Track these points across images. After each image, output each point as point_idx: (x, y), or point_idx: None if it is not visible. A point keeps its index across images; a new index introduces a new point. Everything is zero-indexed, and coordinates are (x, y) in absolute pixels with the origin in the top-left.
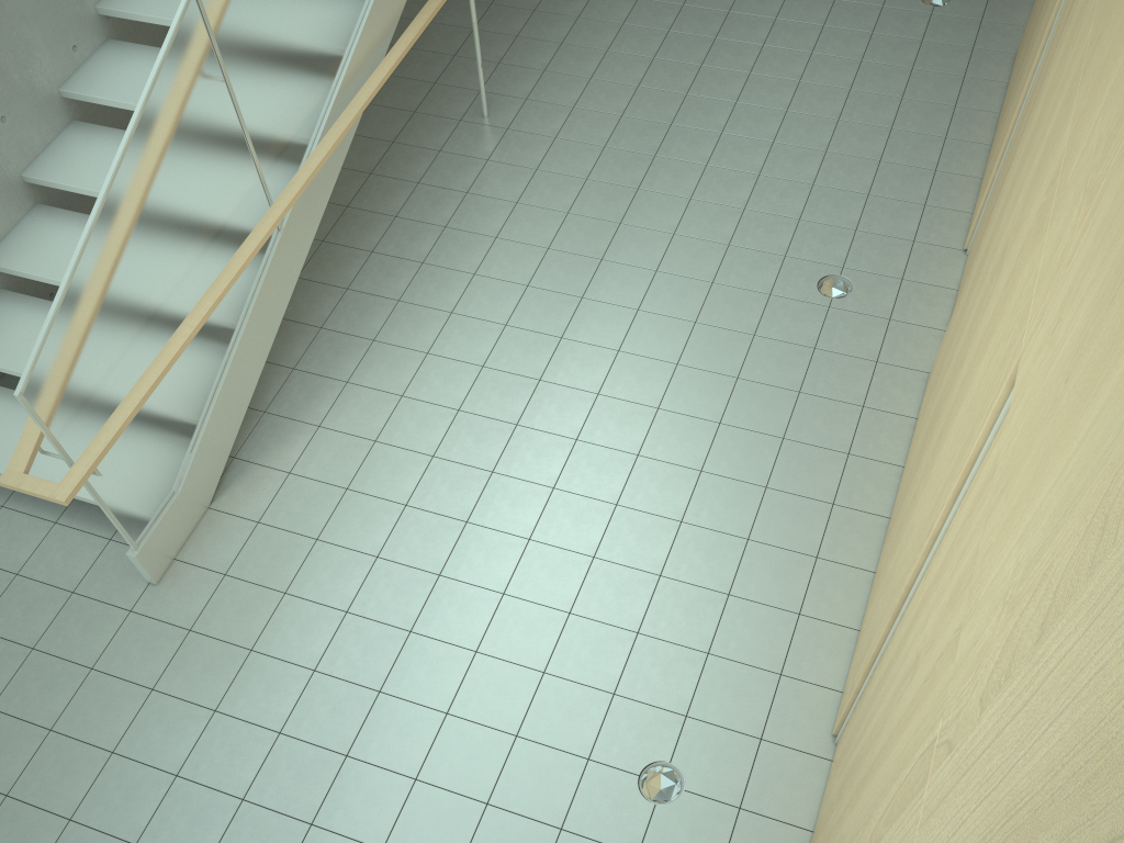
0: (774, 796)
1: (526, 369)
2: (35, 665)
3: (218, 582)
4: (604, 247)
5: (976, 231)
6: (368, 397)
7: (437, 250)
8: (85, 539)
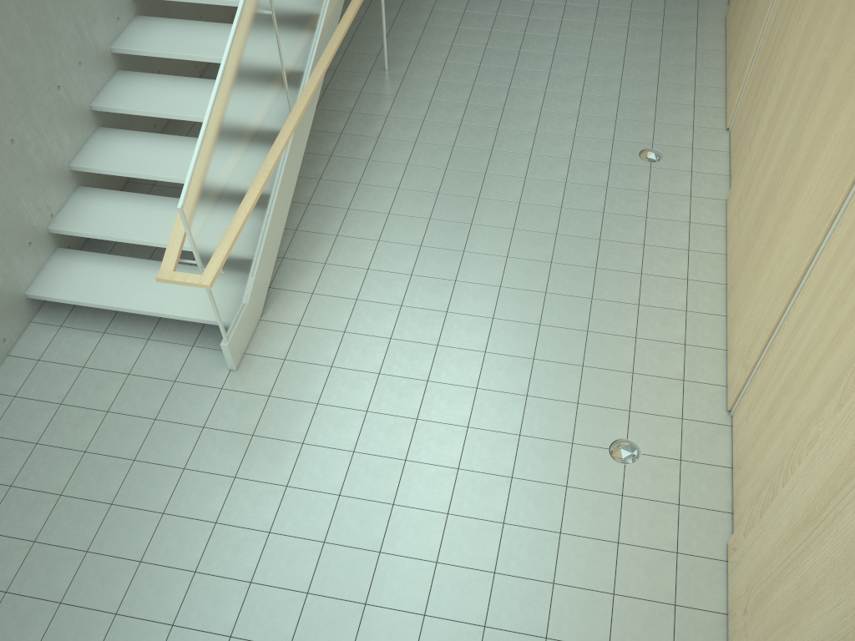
0: (700, 450)
1: (460, 218)
2: (160, 429)
3: (281, 364)
4: (491, 142)
5: (735, 114)
6: (355, 243)
7: (377, 152)
8: (174, 347)
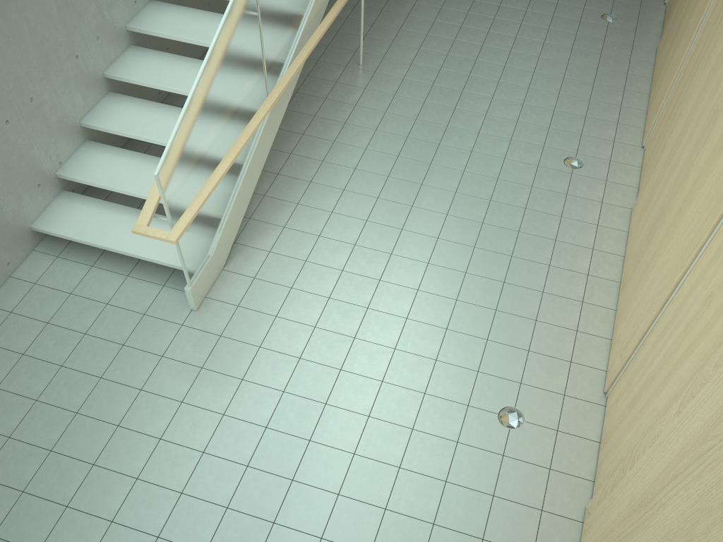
0: (575, 424)
1: (403, 200)
2: (126, 354)
3: (234, 310)
4: (440, 137)
5: (650, 135)
6: (311, 212)
7: (342, 135)
8: (147, 285)
